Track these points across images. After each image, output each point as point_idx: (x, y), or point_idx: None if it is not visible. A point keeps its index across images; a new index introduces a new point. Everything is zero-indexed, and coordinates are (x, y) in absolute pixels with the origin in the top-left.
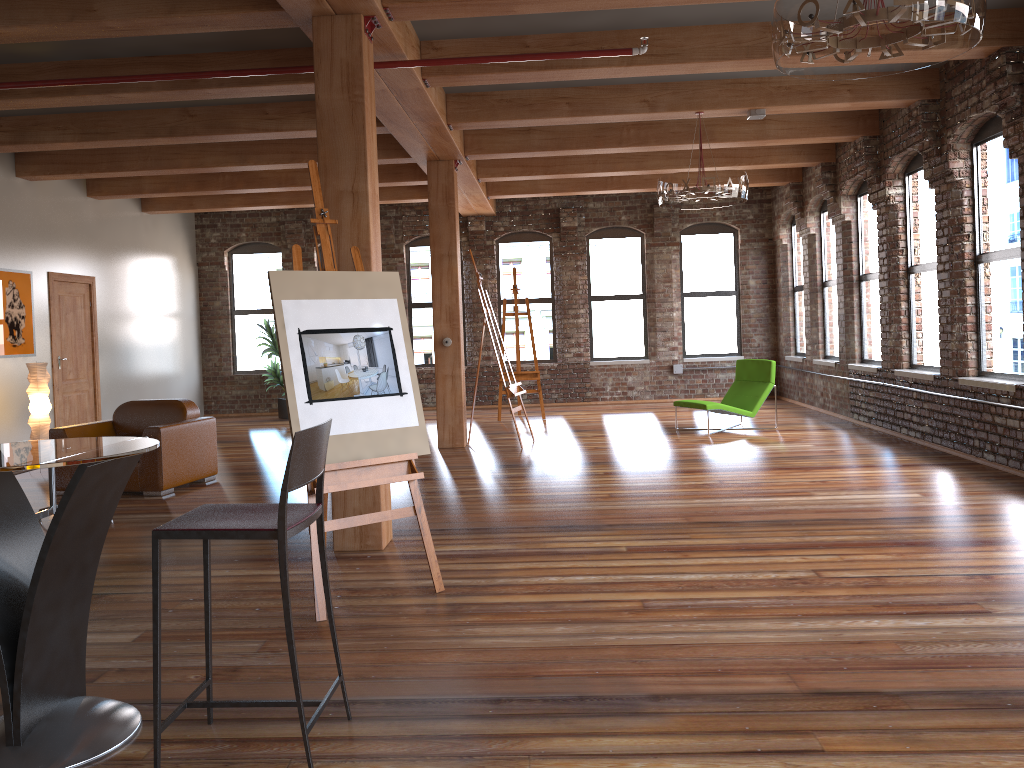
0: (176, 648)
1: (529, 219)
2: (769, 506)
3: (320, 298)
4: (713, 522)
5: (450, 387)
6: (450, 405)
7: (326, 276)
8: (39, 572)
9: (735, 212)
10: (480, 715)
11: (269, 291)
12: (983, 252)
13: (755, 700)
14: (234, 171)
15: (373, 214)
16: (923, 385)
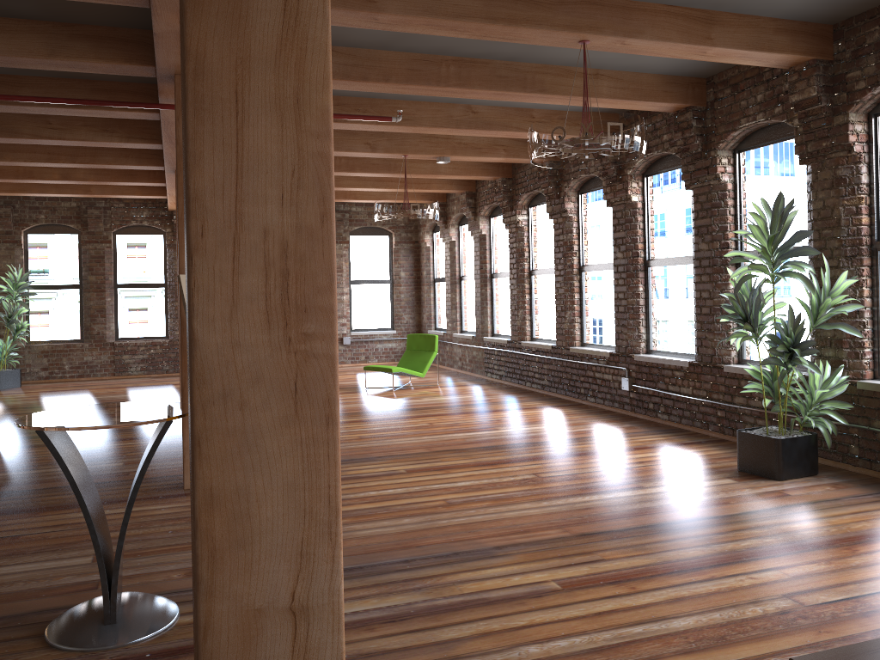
0: (137, 561)
1: None
2: (476, 438)
3: None
4: (448, 450)
5: None
6: None
7: None
8: (134, 497)
9: None
10: (404, 569)
11: None
12: (585, 264)
13: (553, 542)
14: None
15: None
16: (543, 352)
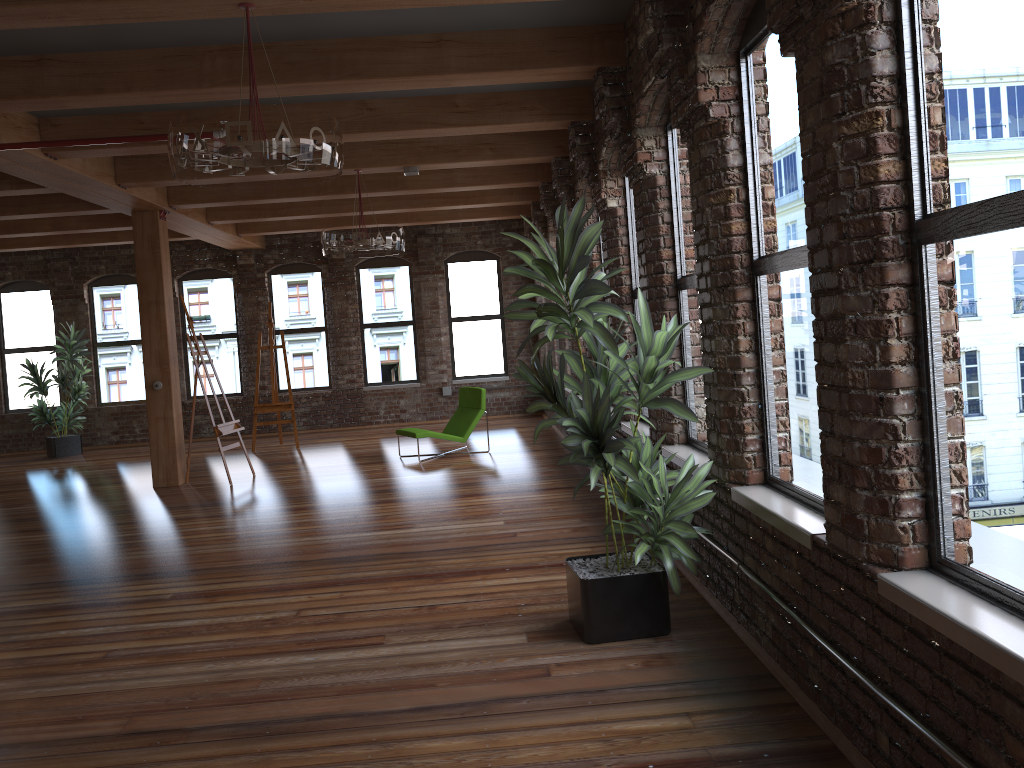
0: None
1: (298, 251)
2: (359, 541)
3: None
4: (287, 562)
5: (163, 428)
6: (163, 446)
7: None
8: None
9: (495, 240)
10: None
11: (40, 329)
12: None
13: (69, 744)
14: None
15: None
16: None
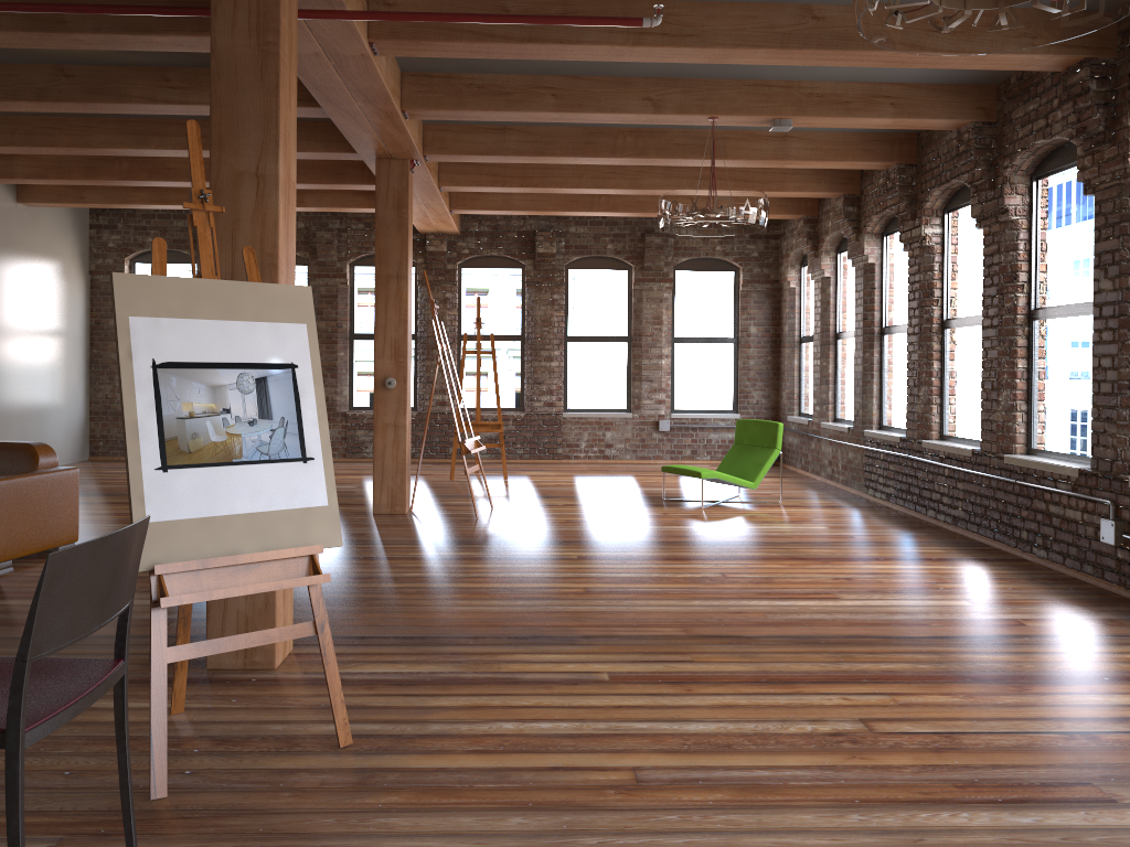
0: None
1: (499, 241)
2: (788, 613)
3: (190, 317)
4: (720, 636)
5: (392, 439)
6: (391, 461)
7: (202, 286)
8: None
9: (738, 247)
10: None
11: None
12: (1039, 307)
13: None
14: (134, 158)
15: (285, 207)
16: (958, 461)
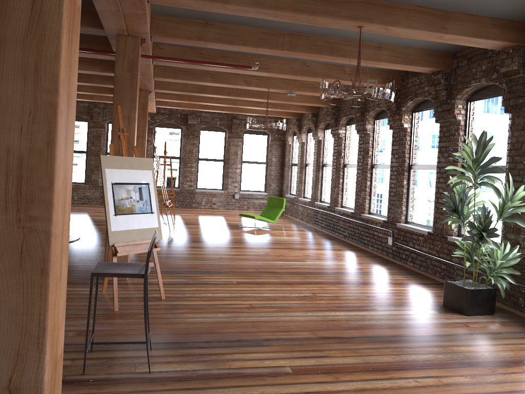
0: None
1: (172, 117)
2: (289, 265)
3: (121, 168)
4: (268, 272)
5: None
6: None
7: (123, 159)
8: None
9: None
10: (203, 347)
11: None
12: (375, 164)
13: (302, 340)
14: None
15: (136, 128)
16: (346, 215)
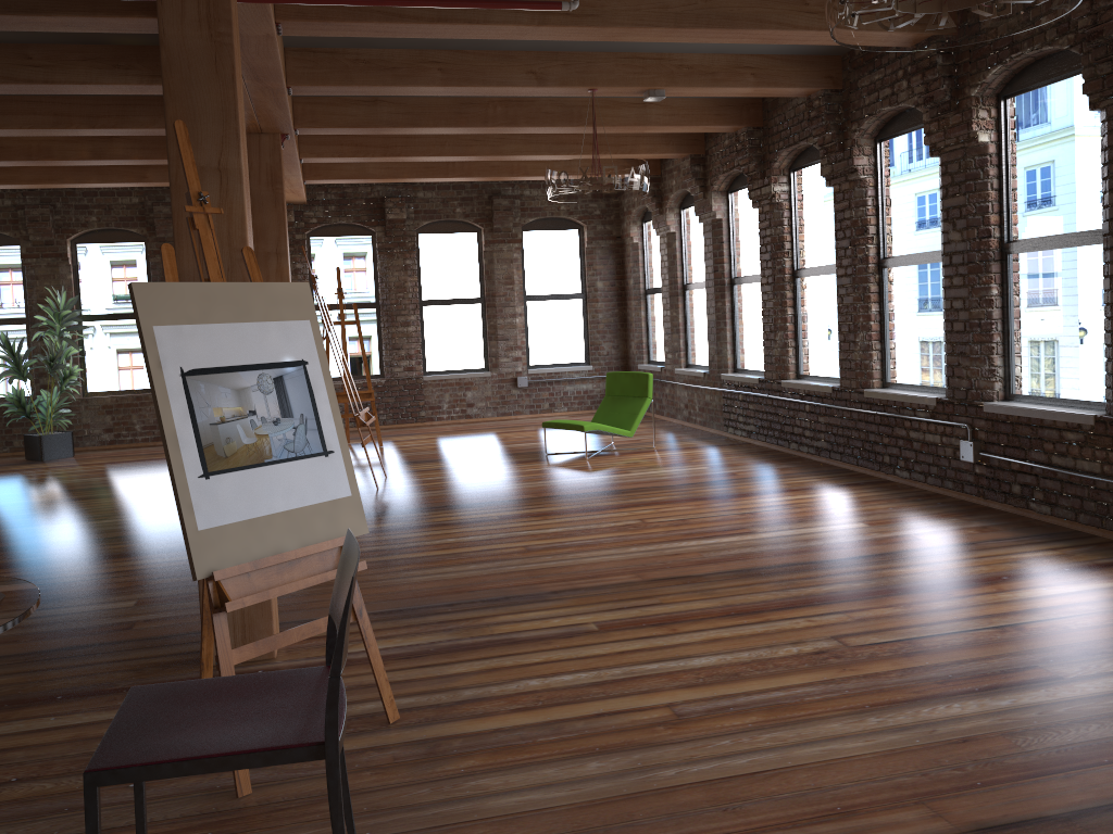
0: None
1: (348, 209)
2: (719, 550)
3: (208, 322)
4: (673, 578)
5: None
6: None
7: (213, 290)
8: None
9: (581, 206)
10: None
11: (4, 296)
12: (888, 256)
13: None
14: None
15: (247, 201)
16: (818, 397)
